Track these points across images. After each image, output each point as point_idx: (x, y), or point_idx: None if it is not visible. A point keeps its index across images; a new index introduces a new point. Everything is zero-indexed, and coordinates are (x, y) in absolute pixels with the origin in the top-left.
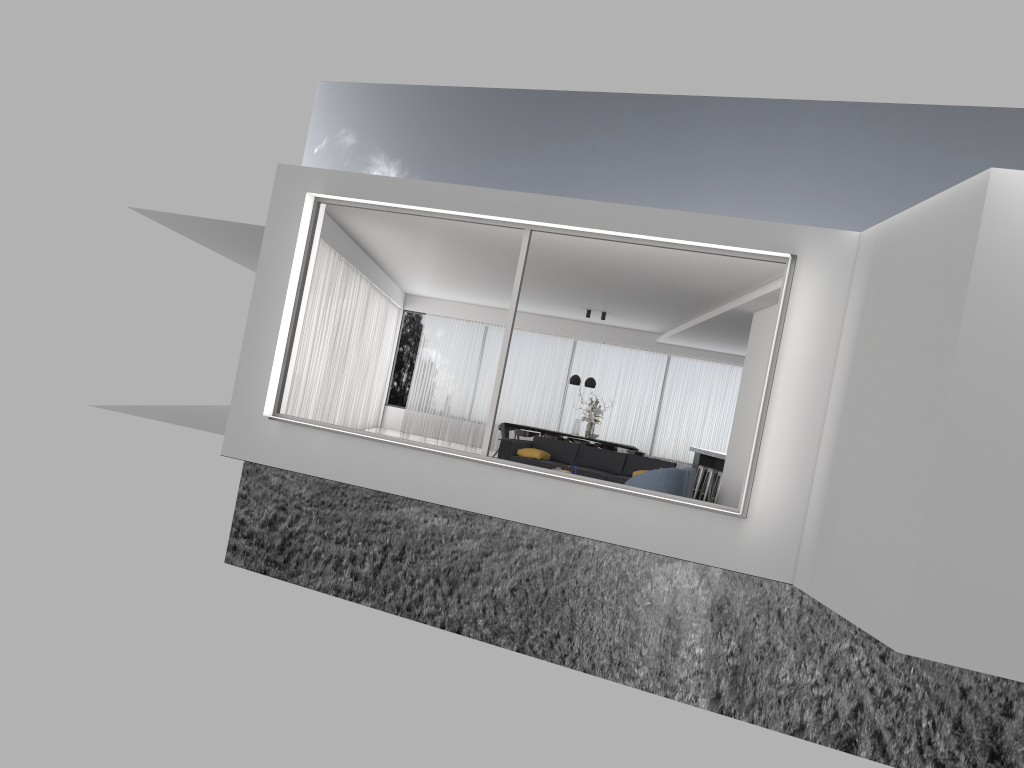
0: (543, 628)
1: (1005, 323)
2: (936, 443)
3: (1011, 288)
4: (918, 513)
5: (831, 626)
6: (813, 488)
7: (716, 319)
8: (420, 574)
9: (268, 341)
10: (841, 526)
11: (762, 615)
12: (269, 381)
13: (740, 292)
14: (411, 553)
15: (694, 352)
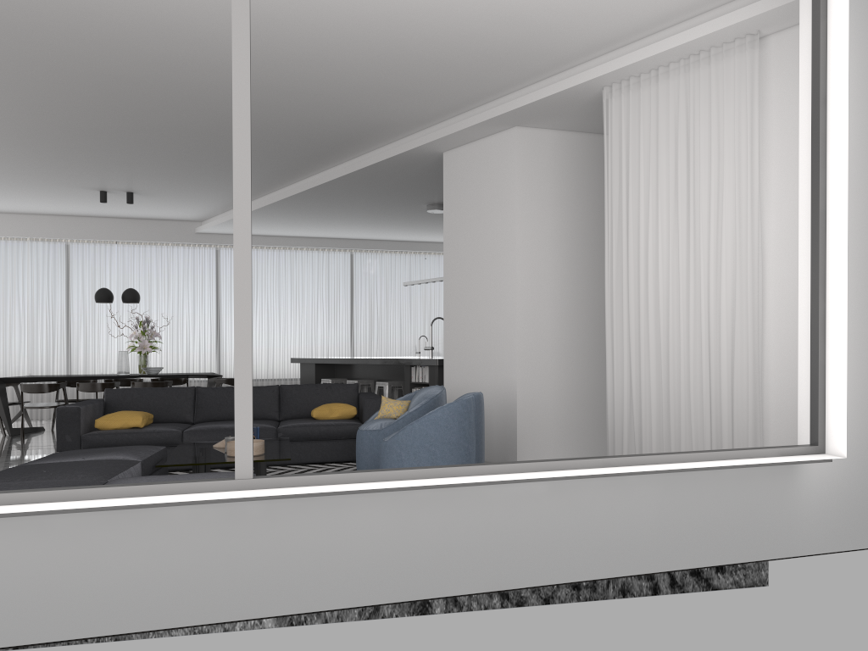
0: None
1: None
2: None
3: None
4: None
5: None
6: None
7: (355, 175)
8: None
9: None
10: None
11: None
12: None
13: (431, 121)
14: None
15: (252, 240)
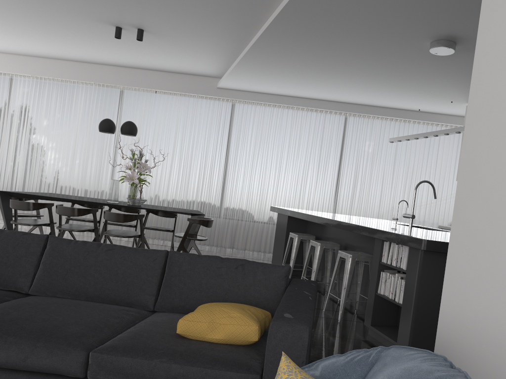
0: None
1: None
2: None
3: None
4: None
5: None
6: None
7: None
8: None
9: None
10: None
11: None
12: None
13: None
14: None
15: (262, 97)
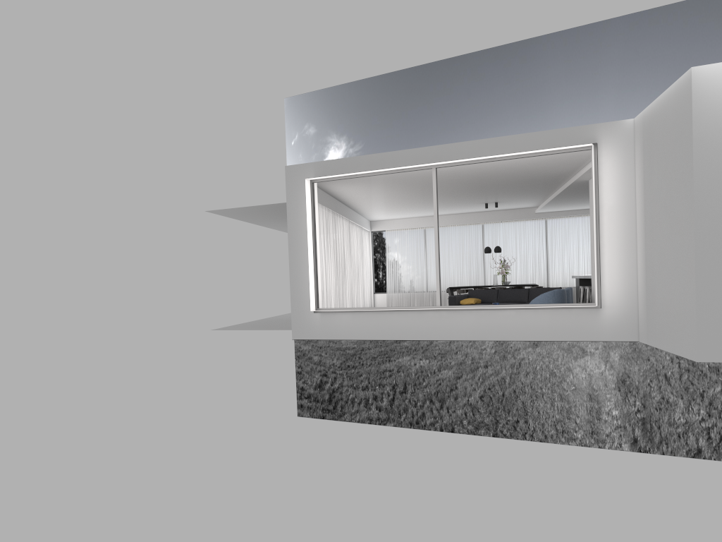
0: (506, 418)
1: (719, 156)
2: (693, 236)
3: (718, 135)
4: (692, 279)
5: (705, 378)
6: (638, 281)
7: (567, 190)
8: (419, 399)
9: (303, 269)
10: (656, 299)
11: (654, 380)
12: (309, 291)
13: (576, 169)
14: (410, 386)
15: (561, 213)
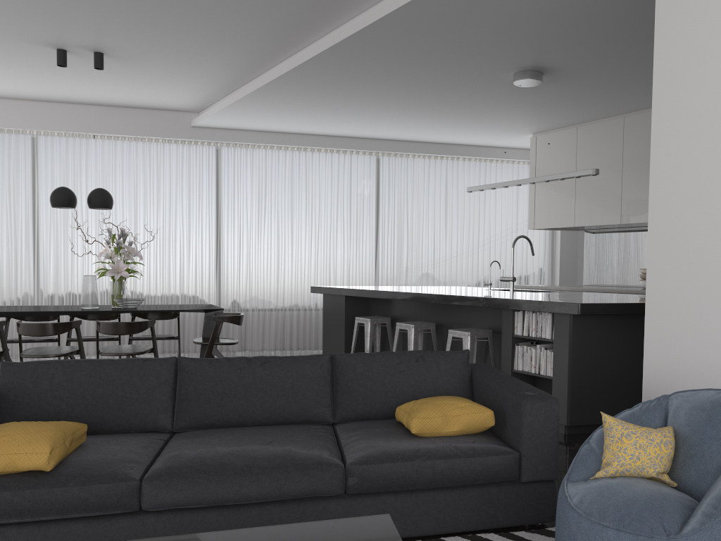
0: None
1: None
2: None
3: None
4: None
5: None
6: None
7: None
8: None
9: None
10: None
11: None
12: None
13: None
14: None
15: (260, 137)
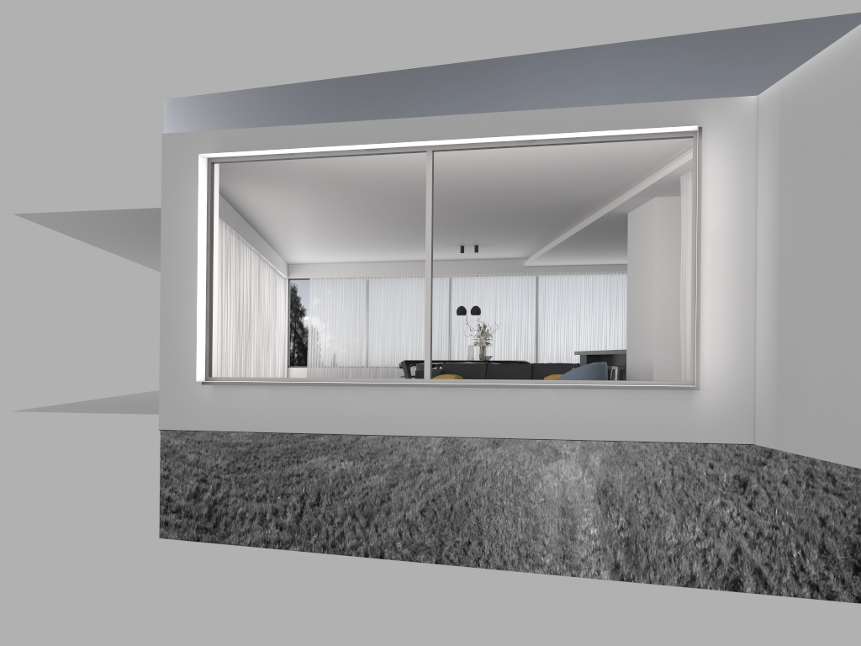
0: (455, 539)
1: None
2: None
3: None
4: None
5: (702, 488)
6: (758, 348)
7: (588, 228)
8: (338, 513)
9: (186, 309)
10: (807, 376)
11: (642, 490)
12: (194, 348)
13: (614, 195)
14: (326, 497)
15: (559, 269)
